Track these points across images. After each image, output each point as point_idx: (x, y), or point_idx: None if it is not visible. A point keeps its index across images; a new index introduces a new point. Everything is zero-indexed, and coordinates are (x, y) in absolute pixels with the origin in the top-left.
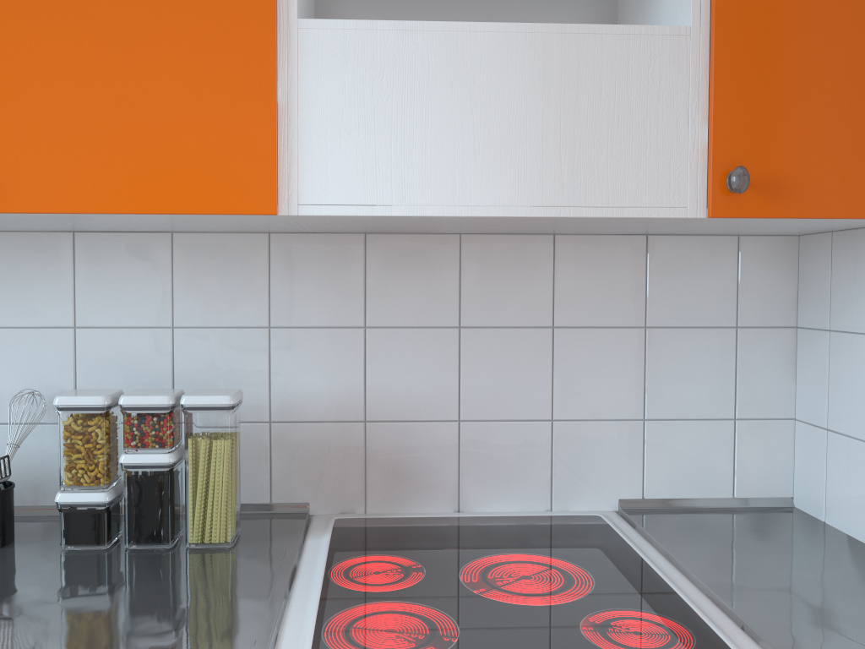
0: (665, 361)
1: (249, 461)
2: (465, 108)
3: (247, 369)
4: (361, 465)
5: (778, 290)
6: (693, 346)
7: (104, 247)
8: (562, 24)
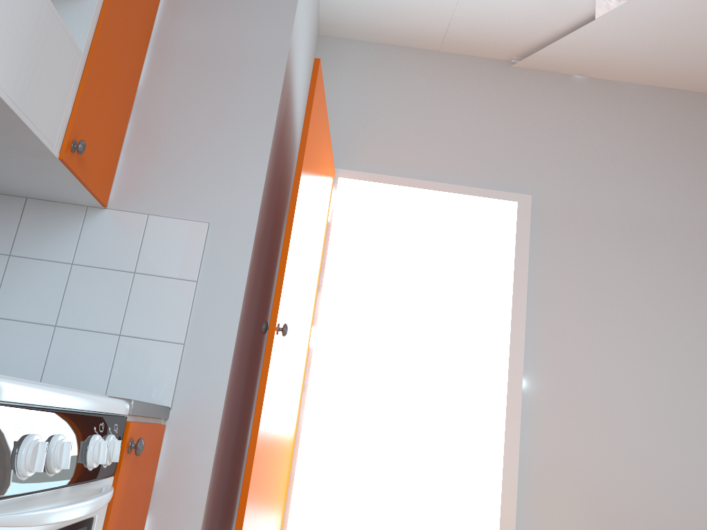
0: None
1: None
2: (4, 4)
3: None
4: None
5: None
6: None
7: None
8: (51, 1)
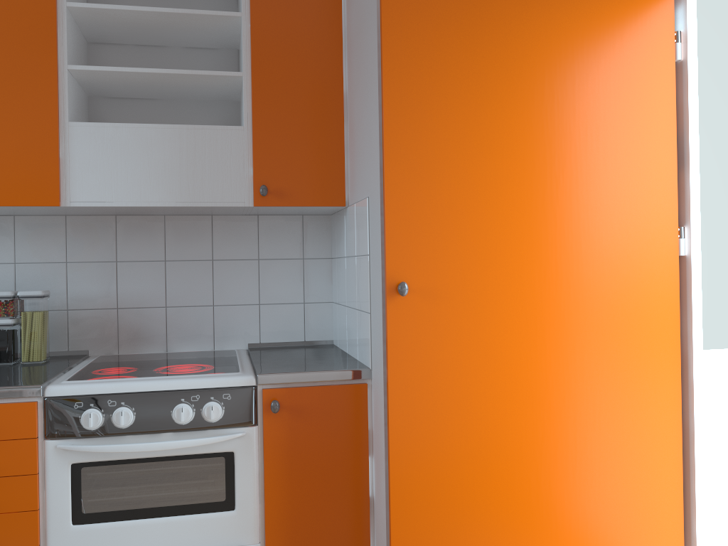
0: (269, 275)
1: (56, 330)
2: (145, 160)
3: (55, 283)
4: (116, 330)
5: (322, 240)
6: (282, 268)
7: None
8: (187, 125)
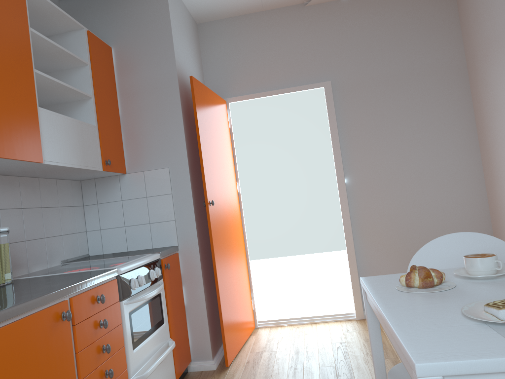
0: (64, 216)
1: None
2: (68, 138)
3: None
4: None
5: (79, 195)
6: (68, 212)
7: None
8: (79, 120)
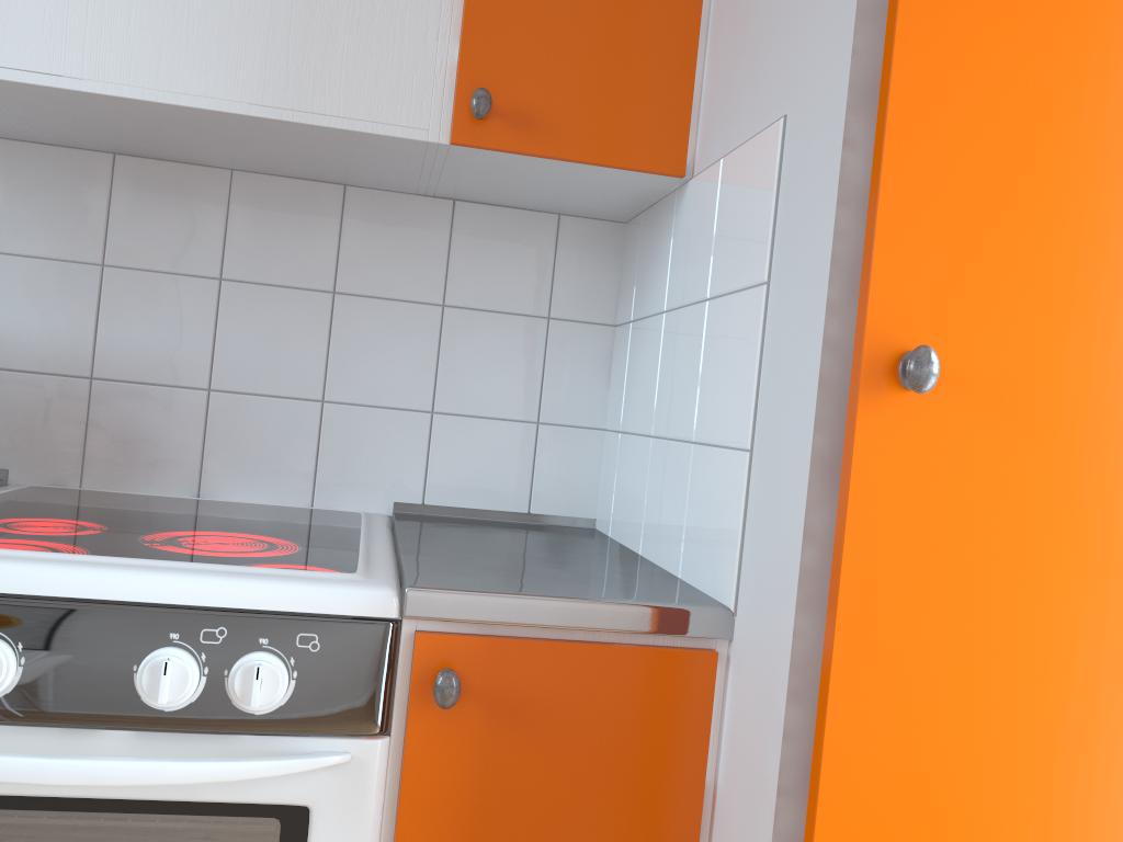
0: (462, 347)
1: None
2: None
3: None
4: (81, 430)
5: (599, 281)
6: (496, 333)
7: None
8: None
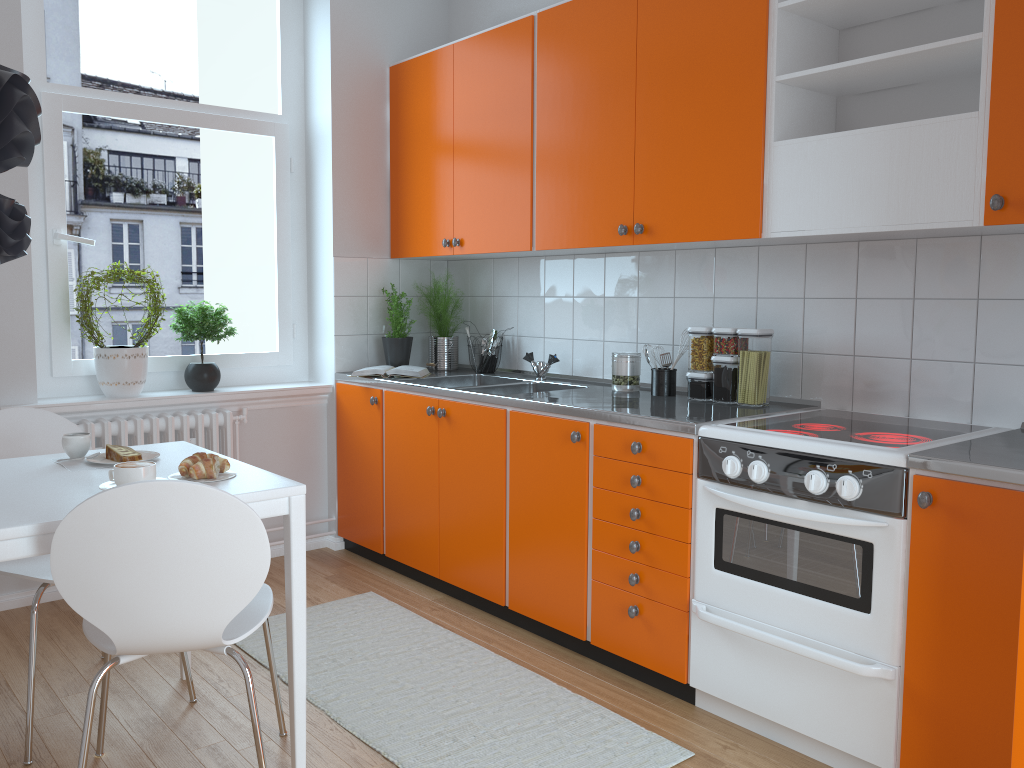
0: None
1: (790, 374)
2: (849, 176)
3: (791, 322)
4: (850, 382)
5: None
6: None
7: (727, 255)
8: (901, 123)
